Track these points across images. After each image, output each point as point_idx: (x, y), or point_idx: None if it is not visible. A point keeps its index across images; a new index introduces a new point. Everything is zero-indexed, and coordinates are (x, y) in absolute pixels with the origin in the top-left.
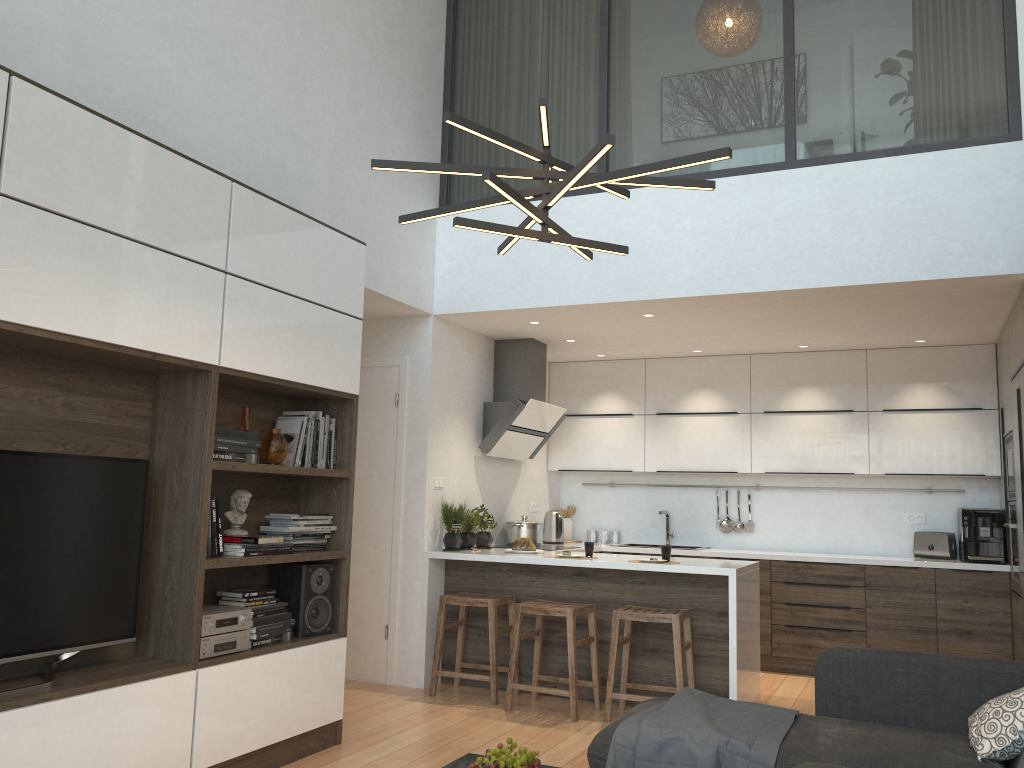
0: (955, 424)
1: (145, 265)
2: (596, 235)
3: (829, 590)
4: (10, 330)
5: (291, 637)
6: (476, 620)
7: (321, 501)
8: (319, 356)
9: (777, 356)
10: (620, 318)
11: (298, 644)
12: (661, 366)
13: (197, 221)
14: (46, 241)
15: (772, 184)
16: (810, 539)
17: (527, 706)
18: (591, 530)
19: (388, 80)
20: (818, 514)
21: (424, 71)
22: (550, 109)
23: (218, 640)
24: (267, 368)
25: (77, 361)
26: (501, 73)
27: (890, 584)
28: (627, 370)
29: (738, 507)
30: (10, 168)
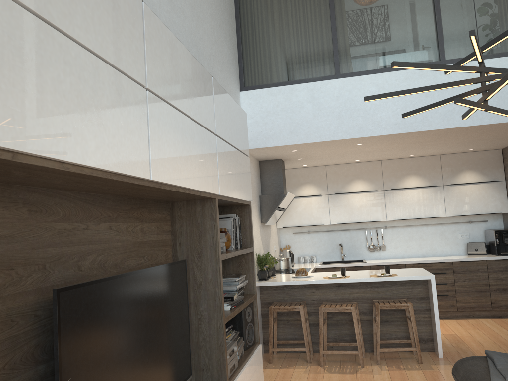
0: (485, 189)
1: (194, 134)
2: (338, 102)
3: (436, 276)
4: (156, 187)
5: (243, 351)
6: (282, 316)
7: (234, 266)
8: (241, 181)
9: (395, 160)
10: (343, 146)
11: (250, 355)
12: (334, 169)
13: (205, 102)
14: (164, 121)
15: (435, 72)
16: (414, 251)
17: (327, 361)
18: (301, 257)
19: (220, 14)
20: (417, 238)
21: (229, 9)
22: (302, 32)
23: (230, 365)
24: (230, 192)
25: (143, 200)
26: (270, 11)
27: (465, 270)
28: (316, 172)
29: (377, 238)
30: (148, 70)
